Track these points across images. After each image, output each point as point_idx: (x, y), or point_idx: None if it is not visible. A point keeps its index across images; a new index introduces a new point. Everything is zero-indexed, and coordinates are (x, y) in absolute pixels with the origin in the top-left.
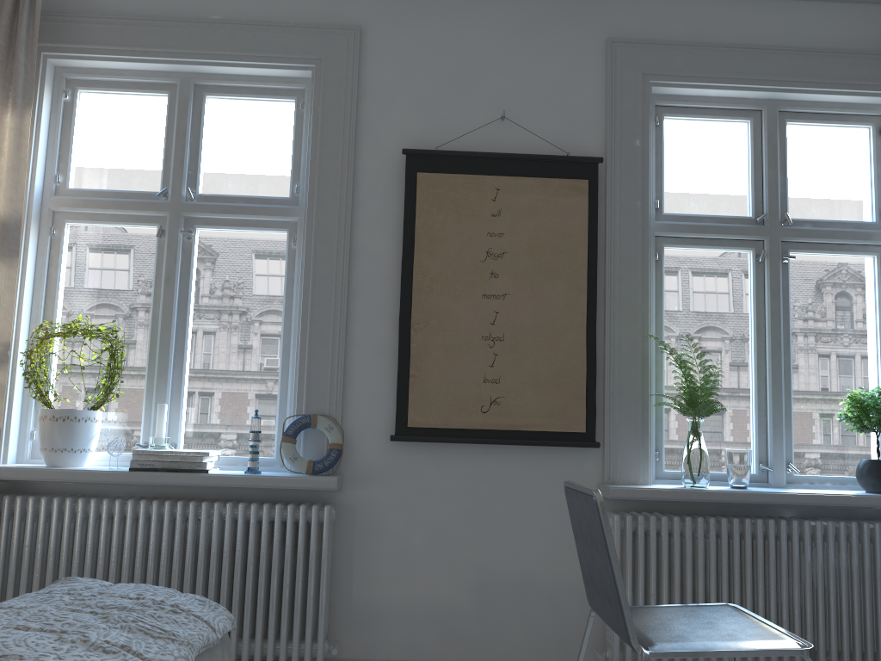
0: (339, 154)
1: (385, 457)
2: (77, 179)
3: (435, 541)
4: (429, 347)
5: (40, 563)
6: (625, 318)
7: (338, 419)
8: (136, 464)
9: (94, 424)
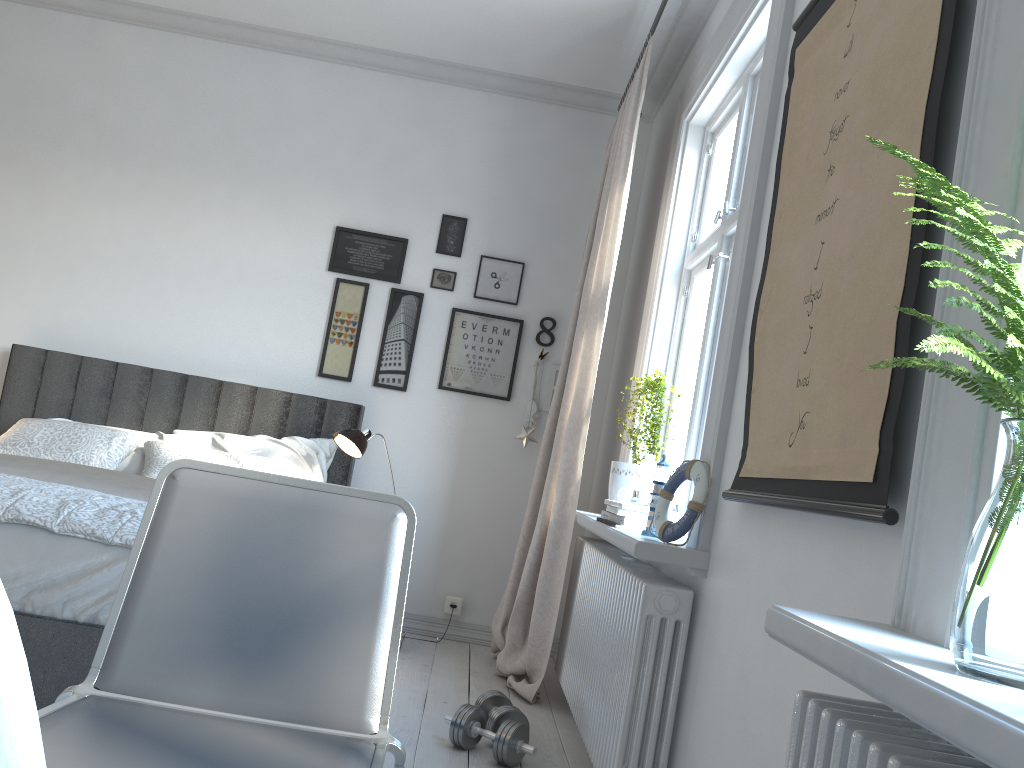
0: (768, 80)
1: (734, 529)
2: (708, 231)
3: (740, 686)
4: (765, 336)
5: (580, 608)
6: (989, 153)
7: (711, 467)
8: (602, 514)
9: (635, 479)
